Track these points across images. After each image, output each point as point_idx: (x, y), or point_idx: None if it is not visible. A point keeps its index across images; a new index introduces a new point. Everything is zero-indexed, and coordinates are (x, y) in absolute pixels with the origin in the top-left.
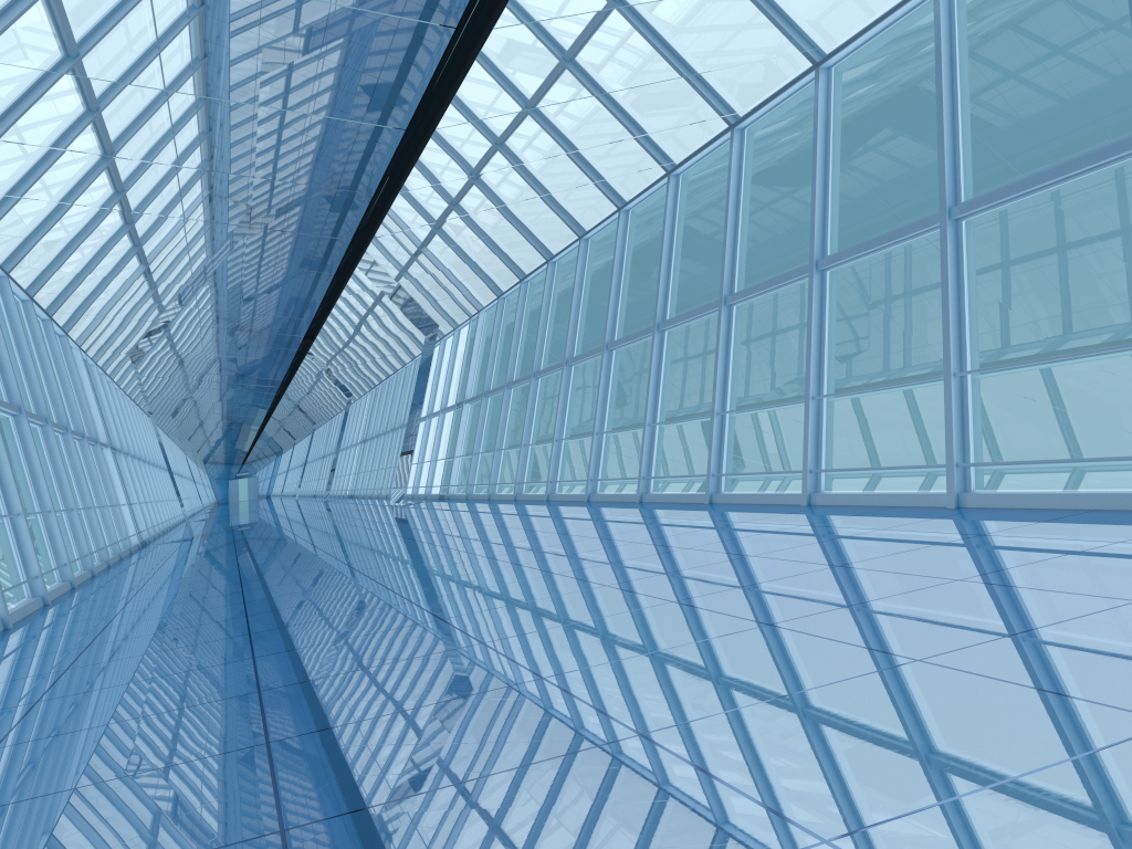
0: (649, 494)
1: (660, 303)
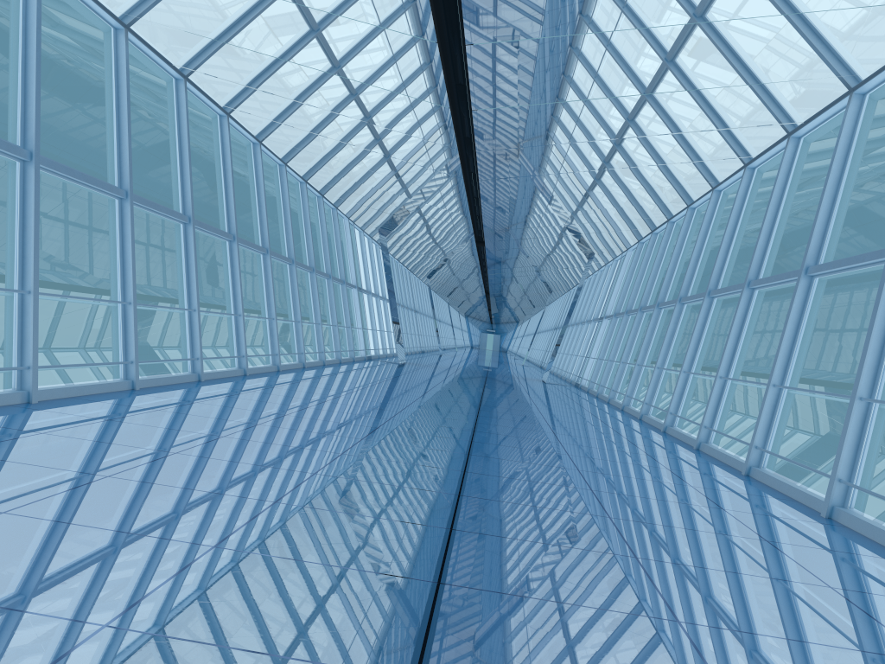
0: (670, 428)
1: (715, 274)
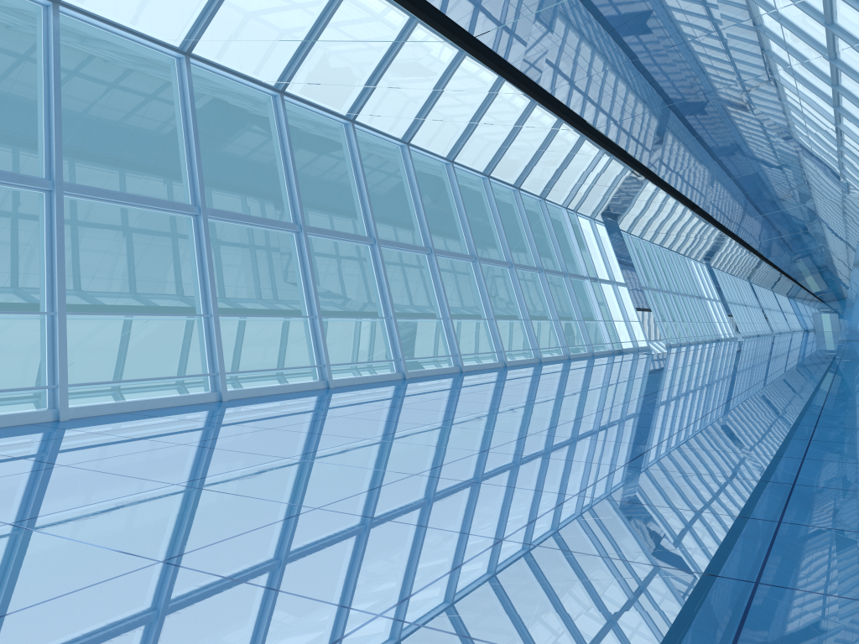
0: None
1: None
